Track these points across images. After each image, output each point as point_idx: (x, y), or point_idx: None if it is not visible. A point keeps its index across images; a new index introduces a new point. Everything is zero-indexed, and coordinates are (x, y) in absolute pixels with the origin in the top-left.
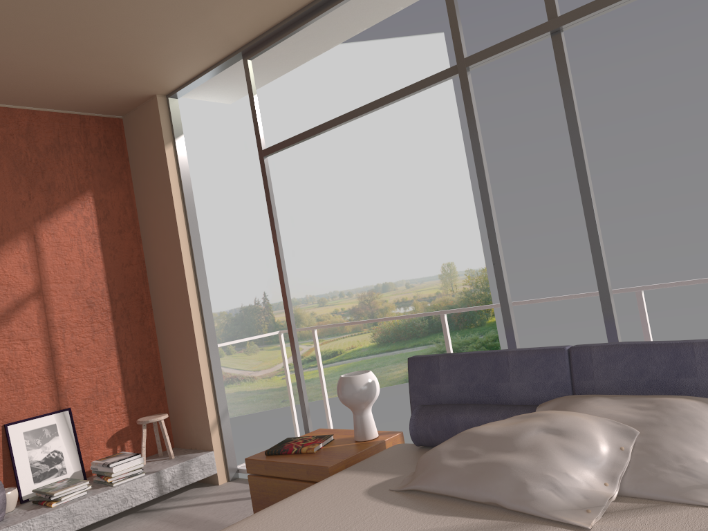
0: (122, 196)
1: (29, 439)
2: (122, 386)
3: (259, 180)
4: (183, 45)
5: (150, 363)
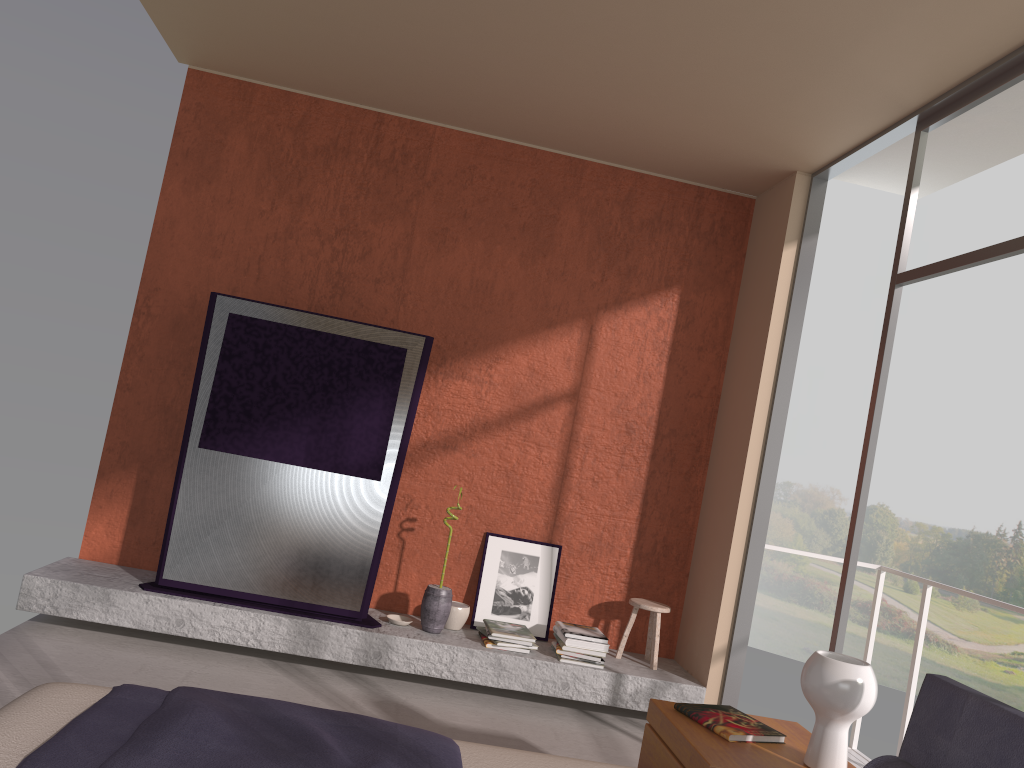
0: (718, 303)
1: (504, 560)
2: (633, 547)
3: None
4: (820, 103)
5: (679, 534)
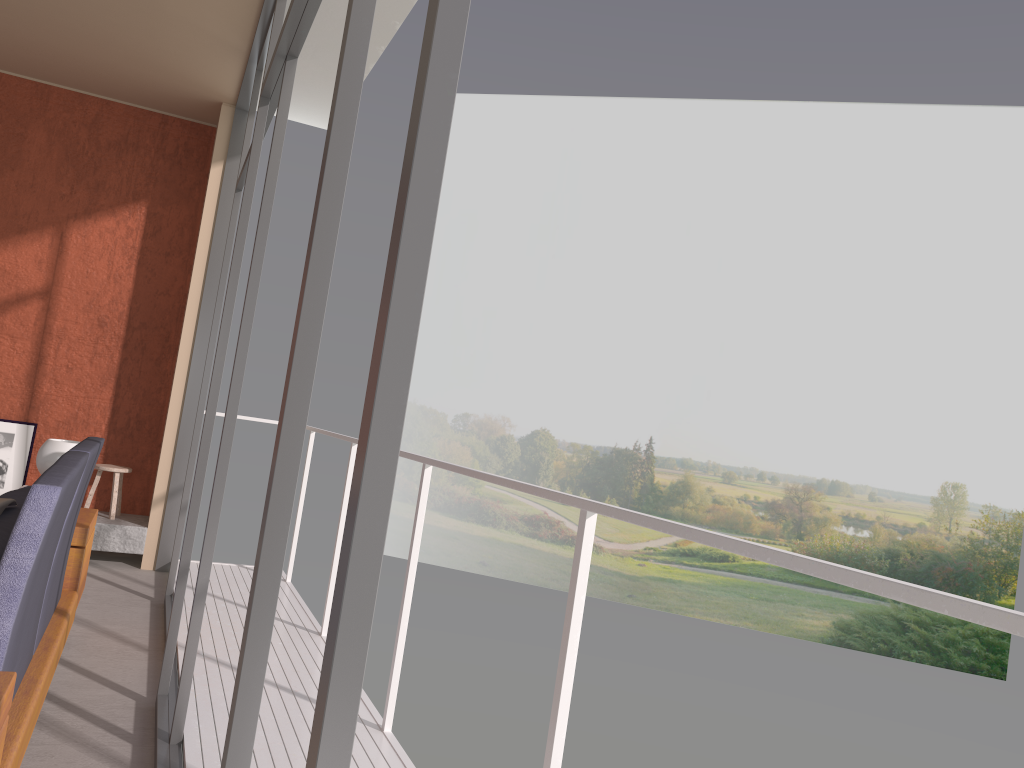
0: (184, 215)
1: None
2: (108, 423)
3: (692, 279)
4: (180, 43)
5: (152, 411)
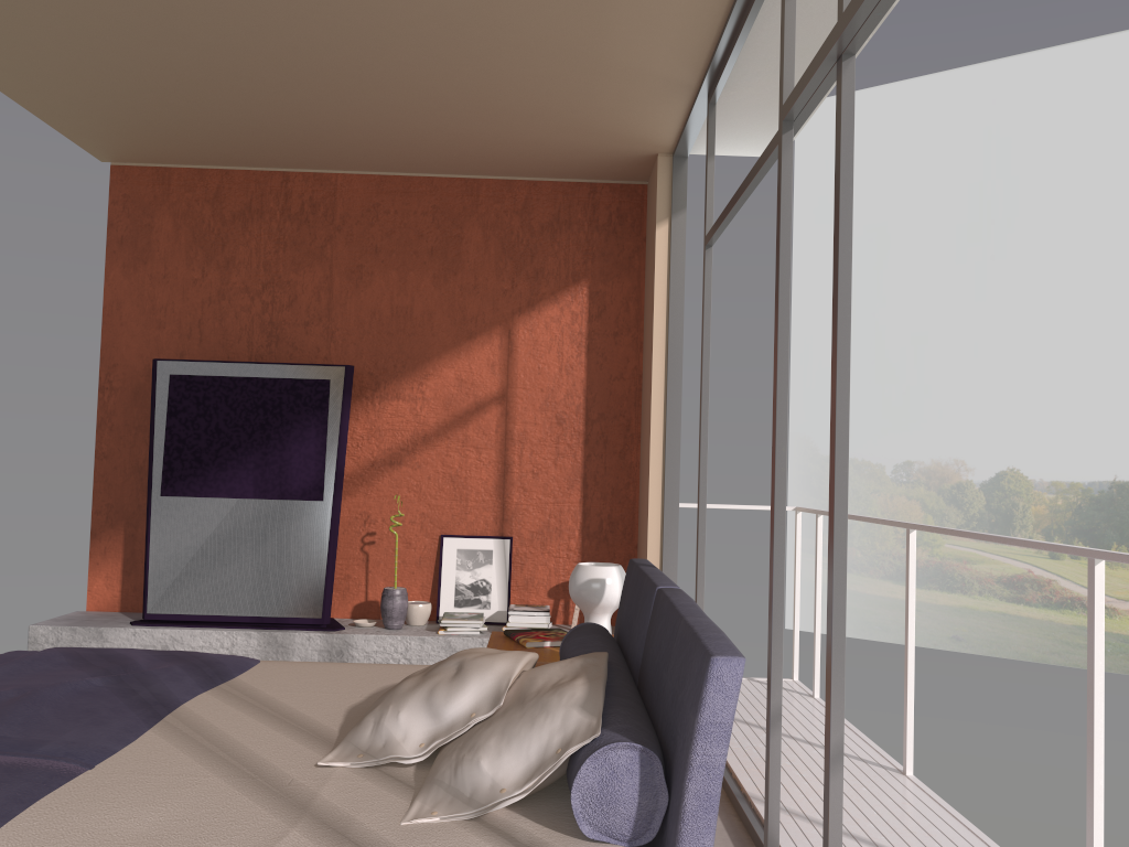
0: (626, 288)
1: (461, 558)
2: (580, 529)
3: None
4: (620, 95)
5: (623, 509)
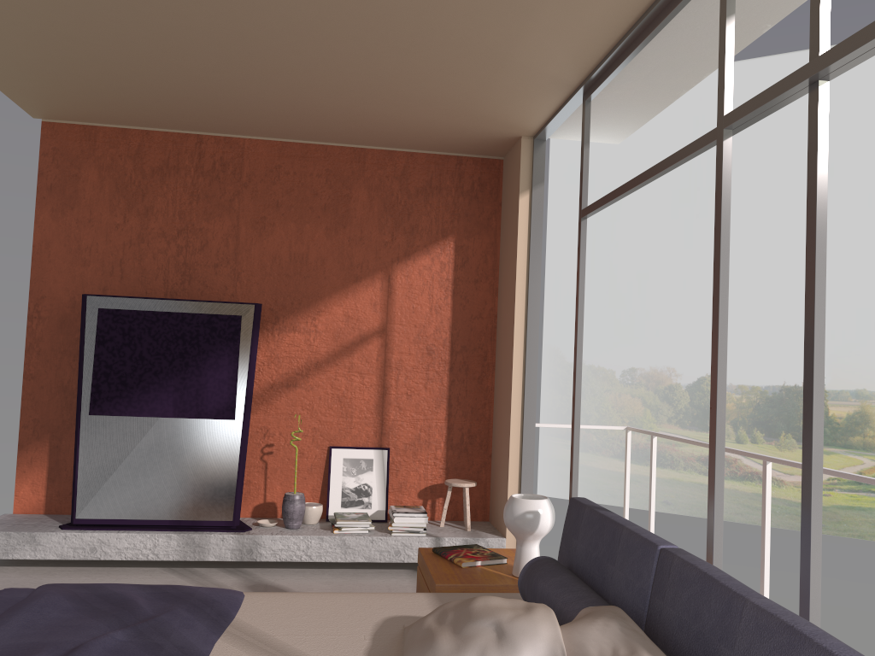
0: (485, 244)
1: (346, 466)
2: (445, 441)
3: (843, 218)
4: (510, 89)
5: (480, 425)
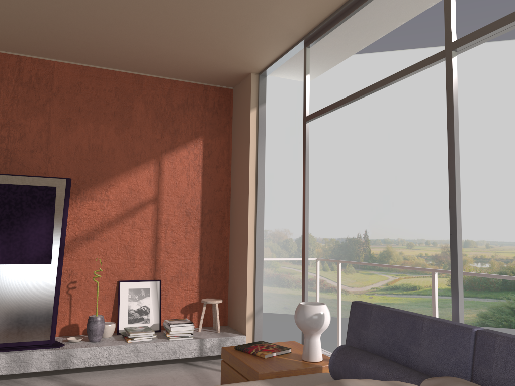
0: (222, 143)
1: (131, 294)
2: (198, 273)
3: (375, 145)
4: (258, 36)
5: (221, 261)
